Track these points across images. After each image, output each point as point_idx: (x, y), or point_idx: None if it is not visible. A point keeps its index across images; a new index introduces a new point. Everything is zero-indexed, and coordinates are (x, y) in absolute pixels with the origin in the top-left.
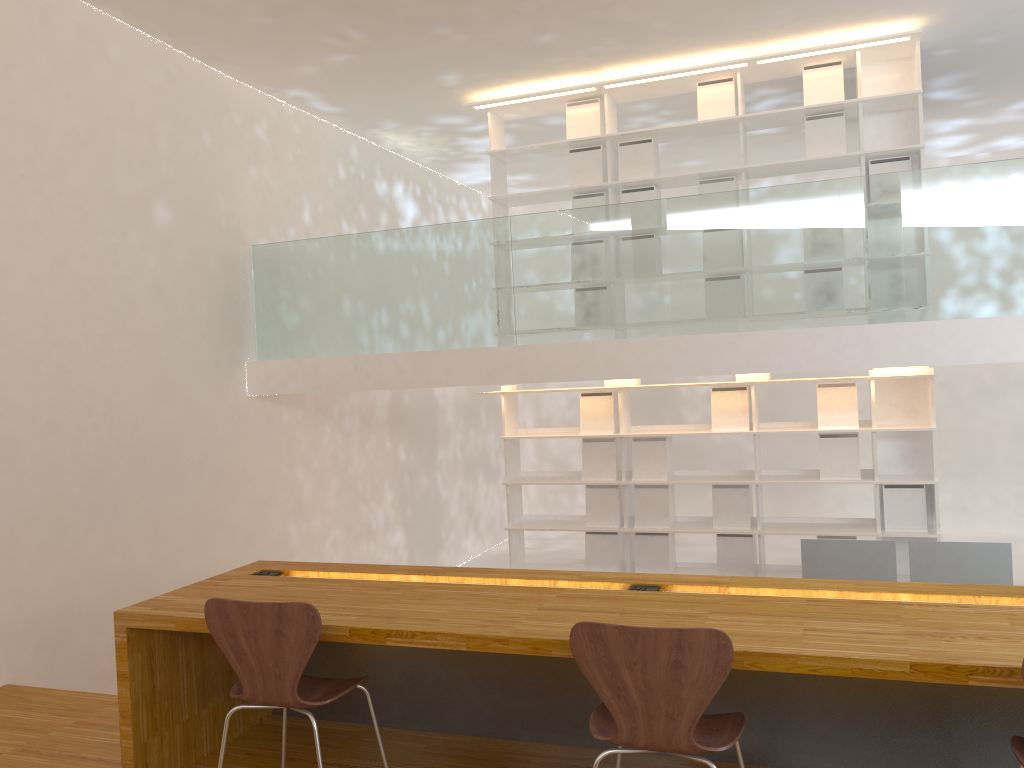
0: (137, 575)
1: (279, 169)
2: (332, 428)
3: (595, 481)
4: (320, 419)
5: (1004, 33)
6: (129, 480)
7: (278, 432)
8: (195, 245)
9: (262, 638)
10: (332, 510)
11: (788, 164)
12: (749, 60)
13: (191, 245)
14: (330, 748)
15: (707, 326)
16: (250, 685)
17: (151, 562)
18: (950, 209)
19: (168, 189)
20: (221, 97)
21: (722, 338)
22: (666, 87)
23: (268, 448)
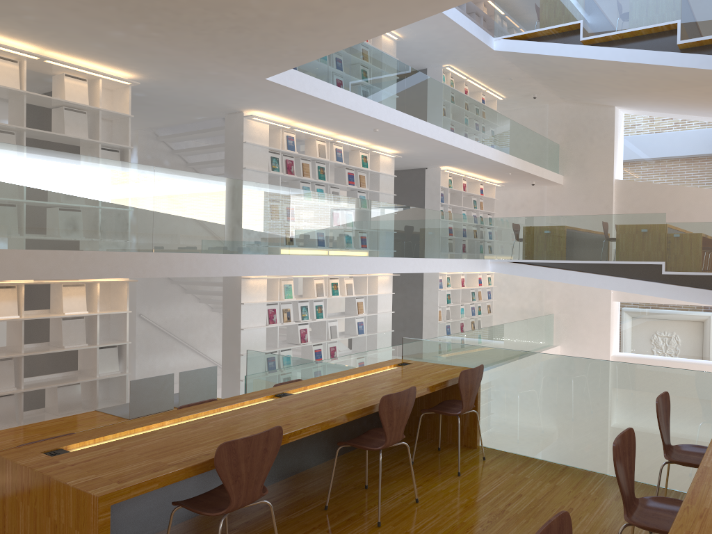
0: None
1: None
2: None
3: None
4: None
5: (150, 95)
6: None
7: None
8: None
9: (255, 458)
10: None
11: (57, 135)
12: (45, 58)
13: None
14: None
15: (79, 245)
16: (237, 498)
17: None
18: (199, 195)
19: None
20: None
21: (98, 254)
22: None
23: None
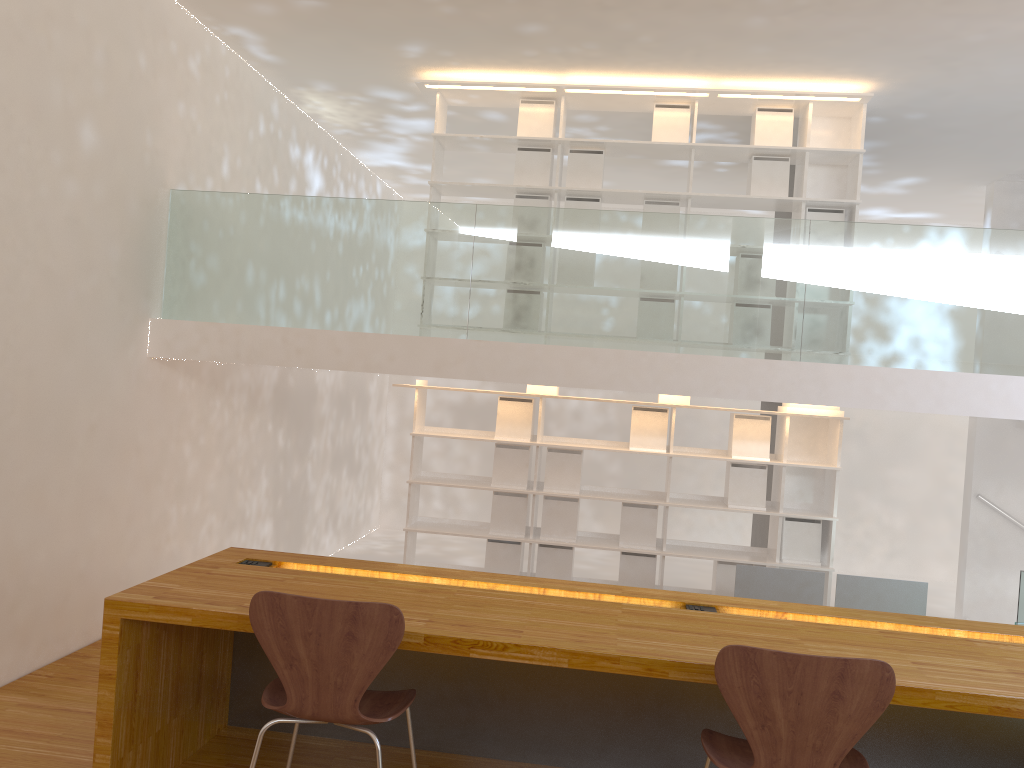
0: (13, 551)
1: (206, 111)
2: (222, 404)
3: (506, 488)
4: (212, 392)
5: (931, 112)
6: (18, 438)
7: (172, 401)
8: (117, 178)
9: (327, 642)
10: (212, 493)
11: (734, 198)
12: (712, 91)
13: (113, 177)
14: (318, 767)
15: (668, 345)
16: (298, 696)
17: (30, 537)
18: (908, 265)
19: (97, 109)
20: (161, 18)
21: (685, 359)
22: (622, 102)
23: (160, 418)
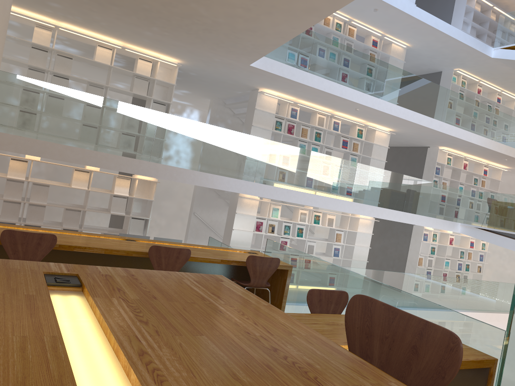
0: None
1: None
2: None
3: (11, 199)
4: None
5: (198, 74)
6: None
7: None
8: None
9: (30, 245)
10: None
11: (126, 92)
12: (123, 47)
13: None
14: None
15: (102, 149)
16: None
17: None
18: (188, 133)
19: None
20: None
21: (109, 155)
22: (83, 39)
23: None
